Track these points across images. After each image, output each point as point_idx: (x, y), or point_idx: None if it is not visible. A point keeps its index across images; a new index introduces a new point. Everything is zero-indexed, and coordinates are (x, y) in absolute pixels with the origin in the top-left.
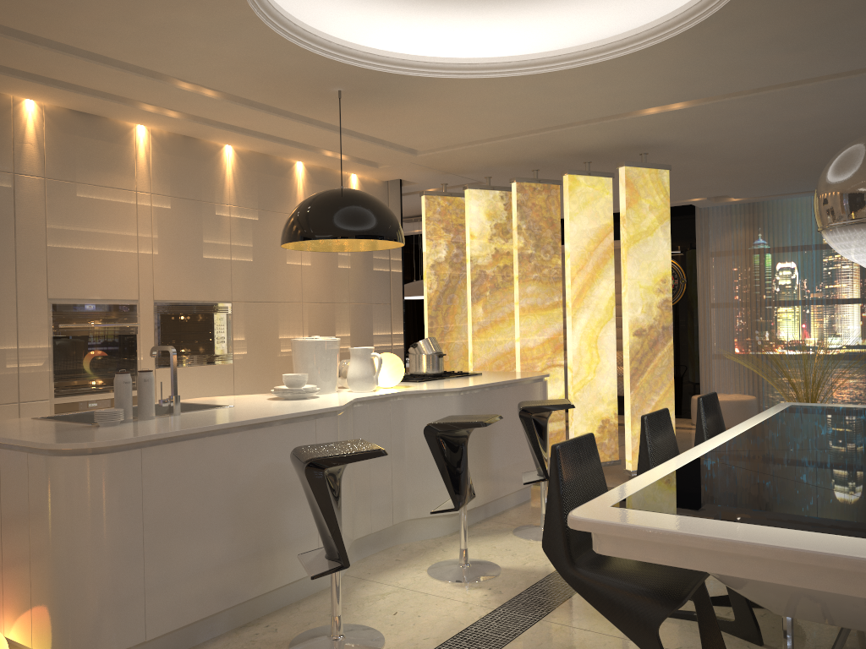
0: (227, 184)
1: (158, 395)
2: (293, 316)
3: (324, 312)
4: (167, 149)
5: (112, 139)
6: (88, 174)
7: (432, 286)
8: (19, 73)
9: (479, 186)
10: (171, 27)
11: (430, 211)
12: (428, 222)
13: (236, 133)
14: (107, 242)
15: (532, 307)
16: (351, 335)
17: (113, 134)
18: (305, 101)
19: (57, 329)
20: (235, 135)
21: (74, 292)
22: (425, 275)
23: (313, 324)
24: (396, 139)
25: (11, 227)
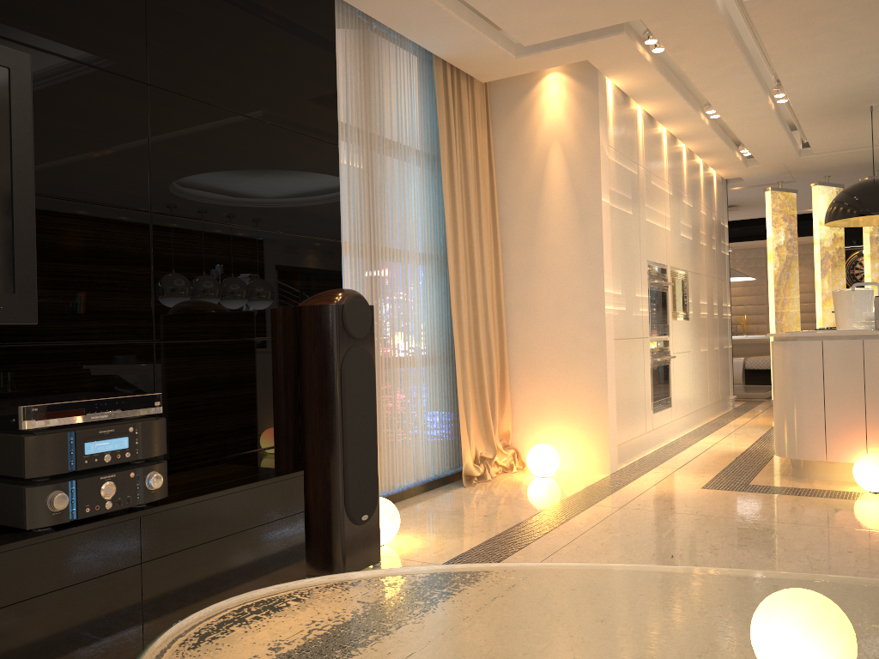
0: (684, 178)
1: (673, 341)
2: (702, 286)
3: (709, 284)
4: (670, 149)
5: (657, 140)
6: (653, 166)
7: (776, 264)
8: (679, 90)
9: (824, 183)
10: (871, 61)
11: (774, 204)
12: (772, 213)
13: (718, 136)
14: (658, 220)
15: (878, 279)
16: (717, 305)
17: (658, 136)
18: (827, 113)
19: (651, 284)
20: (712, 138)
21: (652, 257)
22: (771, 255)
23: (707, 294)
24: (818, 144)
25: (637, 205)
